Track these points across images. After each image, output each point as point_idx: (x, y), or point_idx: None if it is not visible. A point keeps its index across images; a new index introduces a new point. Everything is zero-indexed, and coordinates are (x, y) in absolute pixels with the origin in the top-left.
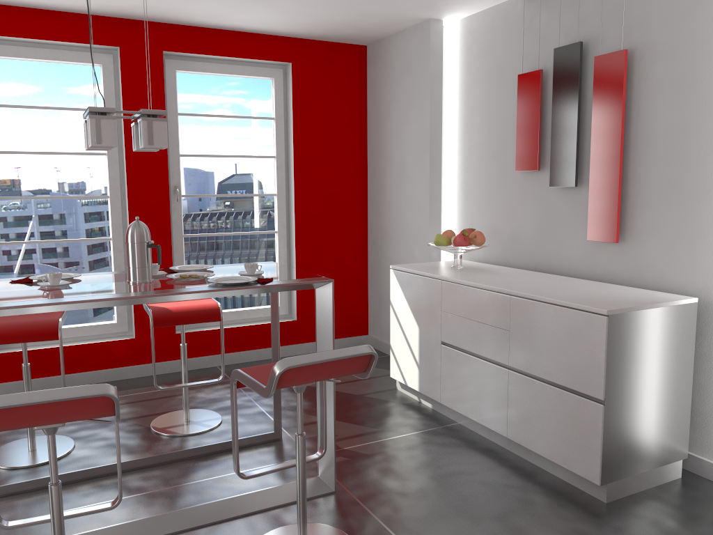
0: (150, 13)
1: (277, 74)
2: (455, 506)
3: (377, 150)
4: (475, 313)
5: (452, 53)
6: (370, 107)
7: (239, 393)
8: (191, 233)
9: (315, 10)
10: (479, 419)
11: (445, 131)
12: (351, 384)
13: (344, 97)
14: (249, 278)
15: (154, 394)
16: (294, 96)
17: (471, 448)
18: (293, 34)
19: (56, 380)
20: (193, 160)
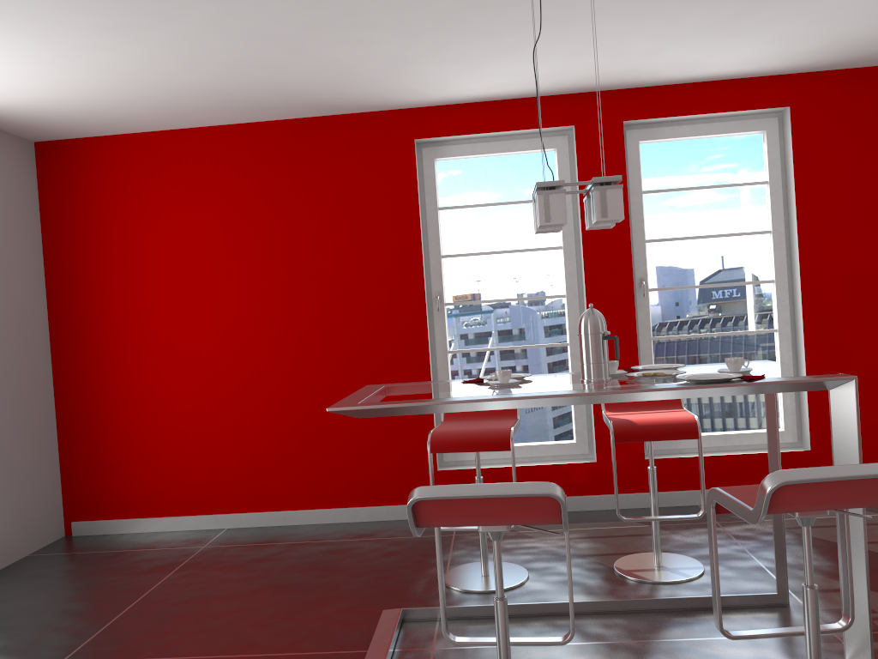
0: (607, 80)
1: (769, 125)
2: None
3: None
4: None
5: None
6: None
7: (728, 541)
8: (661, 335)
9: (819, 29)
10: None
11: None
12: None
13: (871, 139)
14: (731, 376)
15: (619, 531)
16: (795, 149)
17: None
18: (790, 69)
19: None
20: (662, 245)
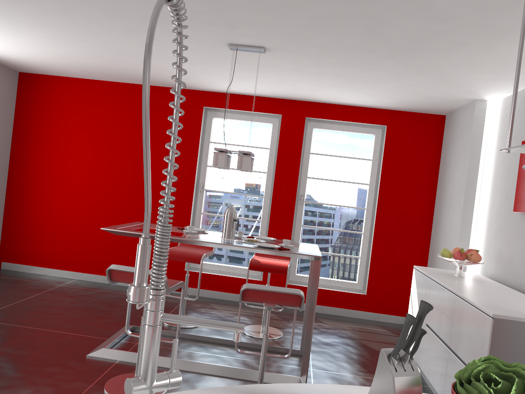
0: (298, 96)
1: (377, 132)
2: None
3: (441, 187)
4: (441, 306)
5: (493, 123)
6: (441, 157)
7: None
8: (306, 225)
9: (390, 95)
10: (433, 384)
11: (484, 178)
12: (379, 343)
13: (423, 149)
14: (277, 246)
15: (259, 314)
16: (386, 146)
17: None
18: (388, 108)
19: (216, 293)
20: (315, 181)
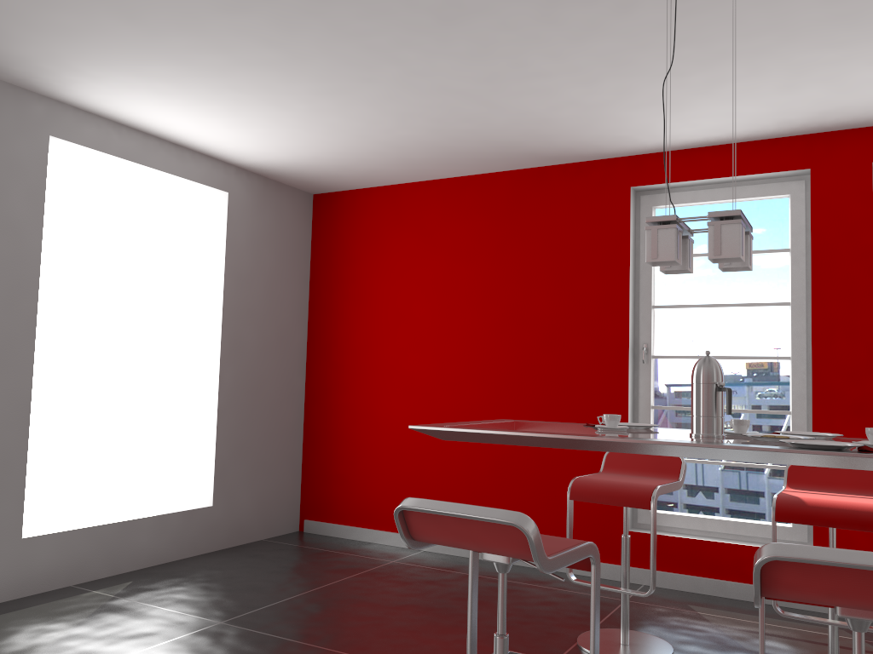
0: (847, 117)
1: None
2: None
3: None
4: None
5: None
6: None
7: None
8: None
9: None
10: None
11: None
12: None
13: None
14: (852, 446)
15: (818, 637)
16: None
17: None
18: None
19: (704, 583)
20: None
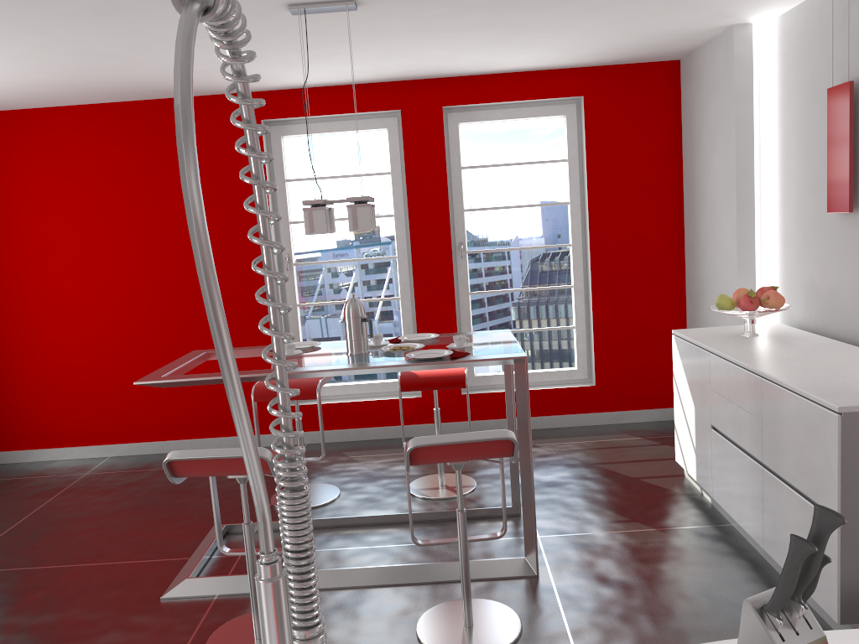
0: (424, 73)
1: (569, 111)
2: (654, 614)
3: (691, 185)
4: (735, 396)
5: (768, 62)
6: (684, 134)
7: (508, 462)
8: (477, 291)
9: (585, 42)
10: (741, 522)
11: (764, 159)
12: (634, 464)
13: (650, 125)
14: (447, 353)
15: None
16: (587, 133)
17: (723, 556)
18: (582, 64)
19: (351, 433)
20: (478, 214)
